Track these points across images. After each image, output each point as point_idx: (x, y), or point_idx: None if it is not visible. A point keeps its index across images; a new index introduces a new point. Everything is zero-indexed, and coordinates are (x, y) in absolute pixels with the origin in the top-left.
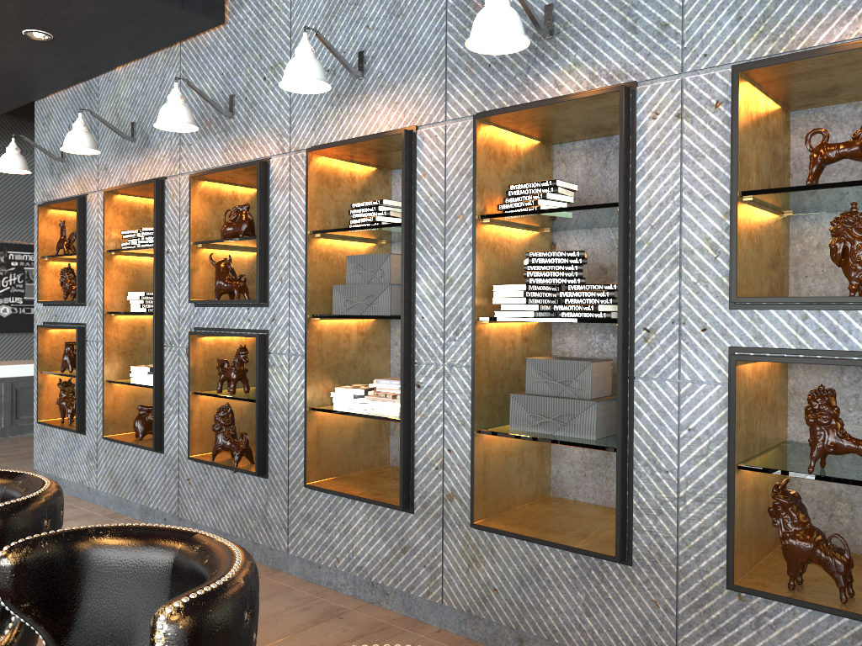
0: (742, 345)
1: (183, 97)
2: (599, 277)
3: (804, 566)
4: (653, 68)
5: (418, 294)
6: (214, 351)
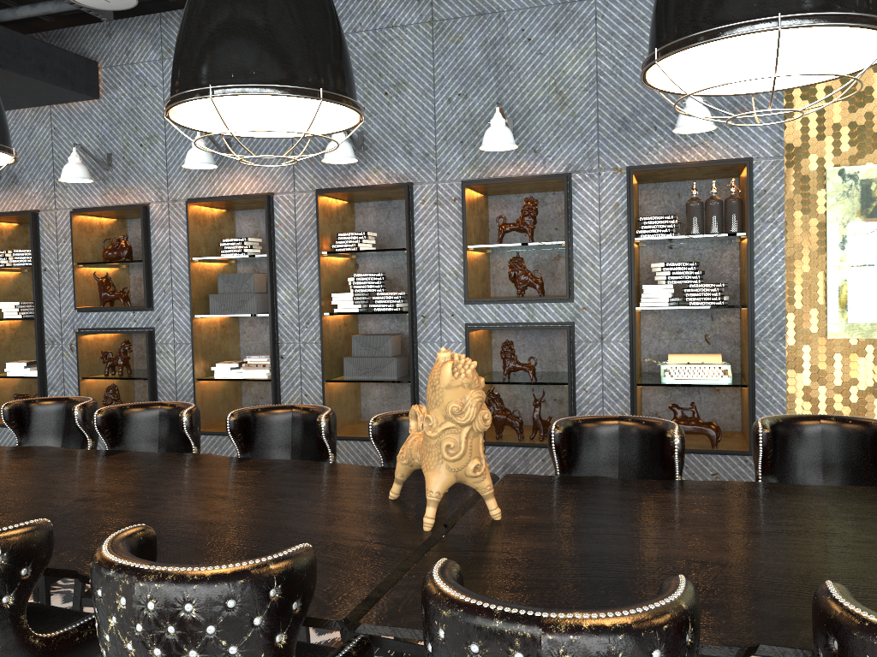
0: (471, 322)
1: (81, 158)
2: (387, 285)
3: (502, 428)
4: (421, 176)
5: (279, 300)
6: (94, 345)
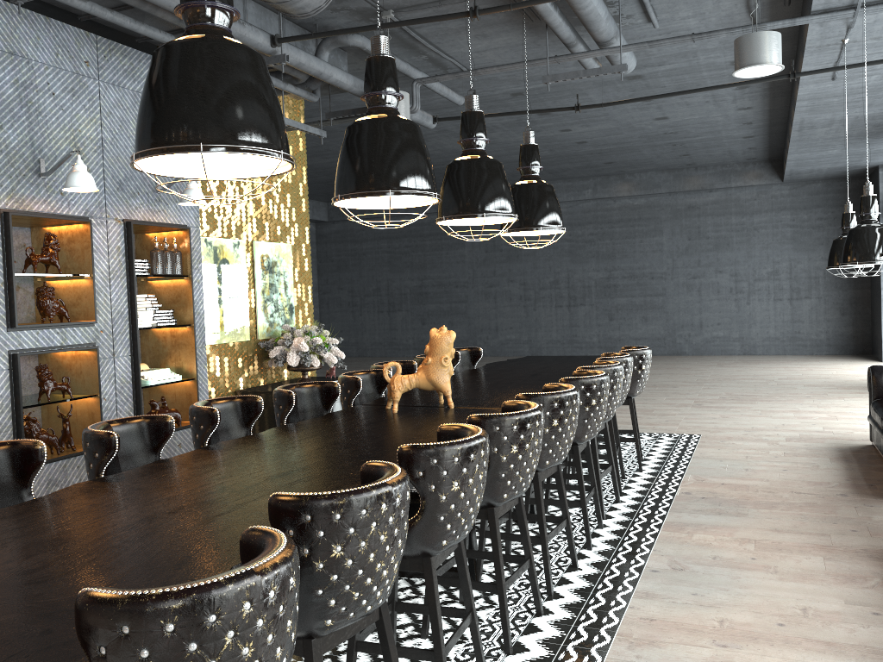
0: (14, 348)
1: None
2: None
3: None
4: None
5: None
6: None
